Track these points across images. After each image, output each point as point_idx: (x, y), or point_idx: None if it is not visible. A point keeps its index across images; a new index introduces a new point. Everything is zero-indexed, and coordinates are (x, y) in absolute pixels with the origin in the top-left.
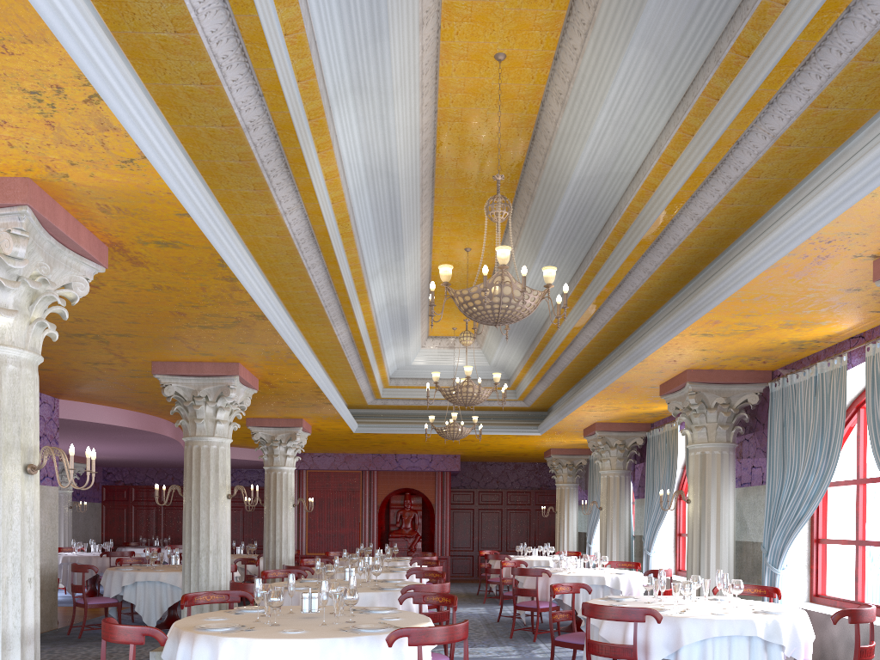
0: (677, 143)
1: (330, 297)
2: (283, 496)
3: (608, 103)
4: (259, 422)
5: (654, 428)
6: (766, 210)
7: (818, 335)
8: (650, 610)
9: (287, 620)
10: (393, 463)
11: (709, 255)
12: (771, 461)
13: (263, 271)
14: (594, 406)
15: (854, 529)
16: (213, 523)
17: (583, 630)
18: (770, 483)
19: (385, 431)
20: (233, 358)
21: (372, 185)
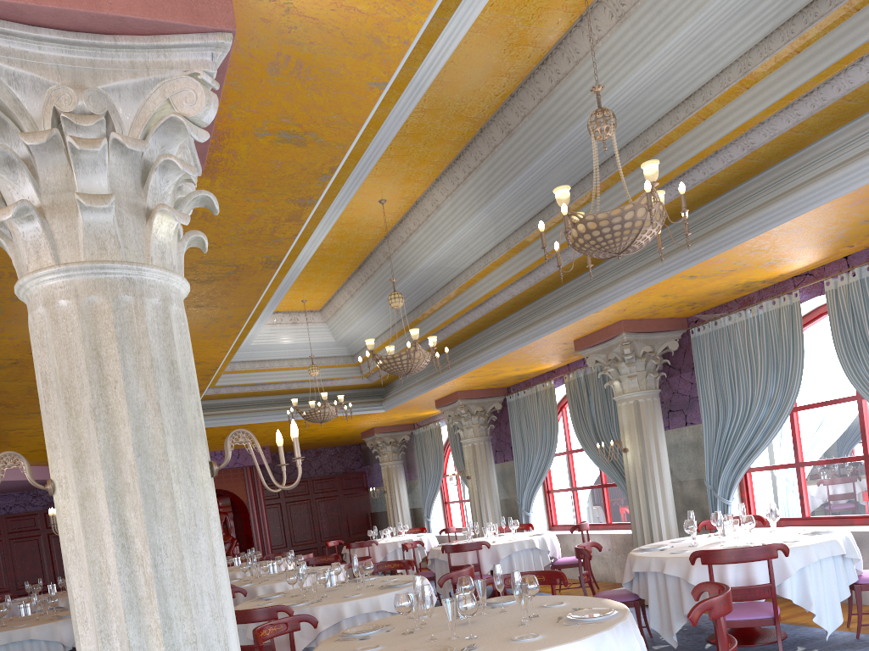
0: (775, 61)
1: None
2: None
3: (704, 14)
4: None
5: (516, 391)
6: (815, 140)
7: (774, 274)
8: (780, 545)
9: (458, 631)
10: None
11: (716, 193)
12: (704, 402)
13: None
14: (481, 371)
15: (790, 454)
16: None
17: (624, 587)
18: (706, 422)
19: (219, 424)
20: None
21: None
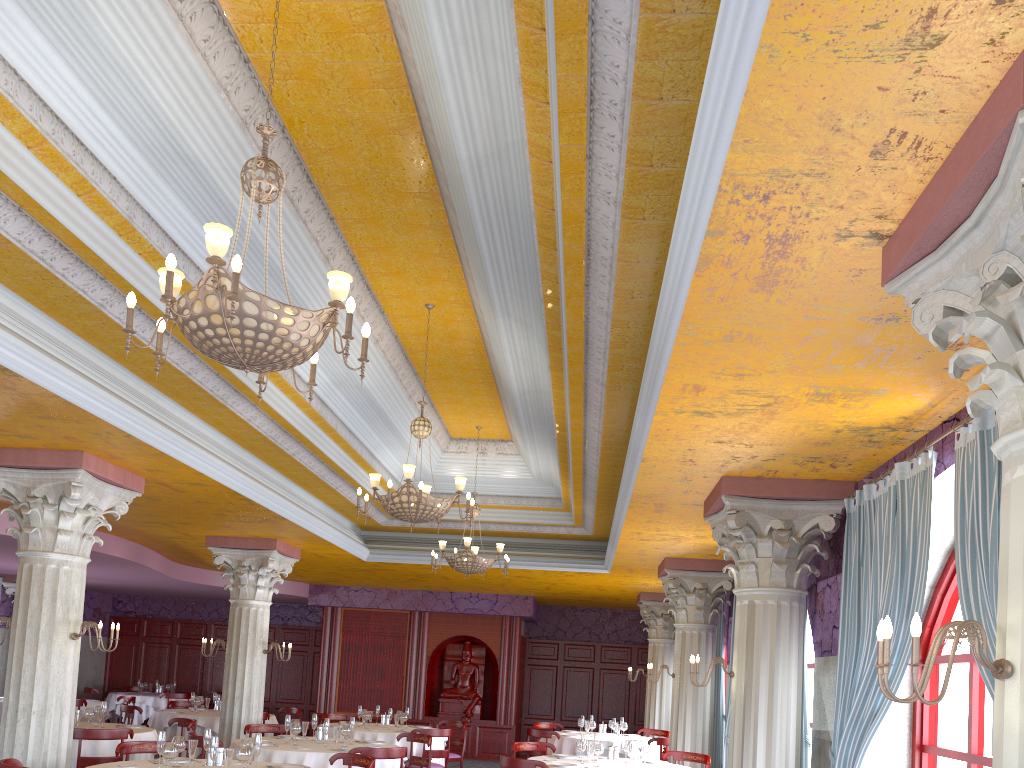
0: (531, 51)
1: (187, 359)
2: (248, 638)
3: None
4: (222, 541)
5: None
6: None
7: (886, 417)
8: None
9: None
10: (447, 603)
11: None
12: (846, 620)
13: (41, 310)
14: (641, 533)
15: (968, 735)
16: (42, 673)
17: None
18: (844, 653)
19: (405, 561)
20: (67, 444)
21: (170, 177)
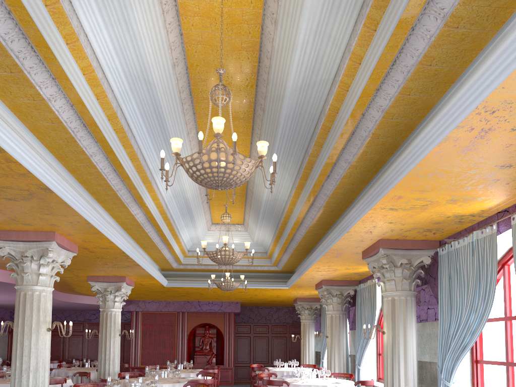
0: (363, 39)
1: (119, 183)
2: (111, 328)
3: (307, 11)
4: (96, 278)
5: (361, 283)
6: (436, 101)
7: (474, 210)
8: None
9: None
10: (197, 307)
11: (392, 146)
12: (441, 304)
13: (56, 157)
14: (319, 268)
15: (504, 354)
16: (34, 349)
17: None
18: (441, 320)
19: (186, 286)
20: (49, 228)
21: (135, 91)
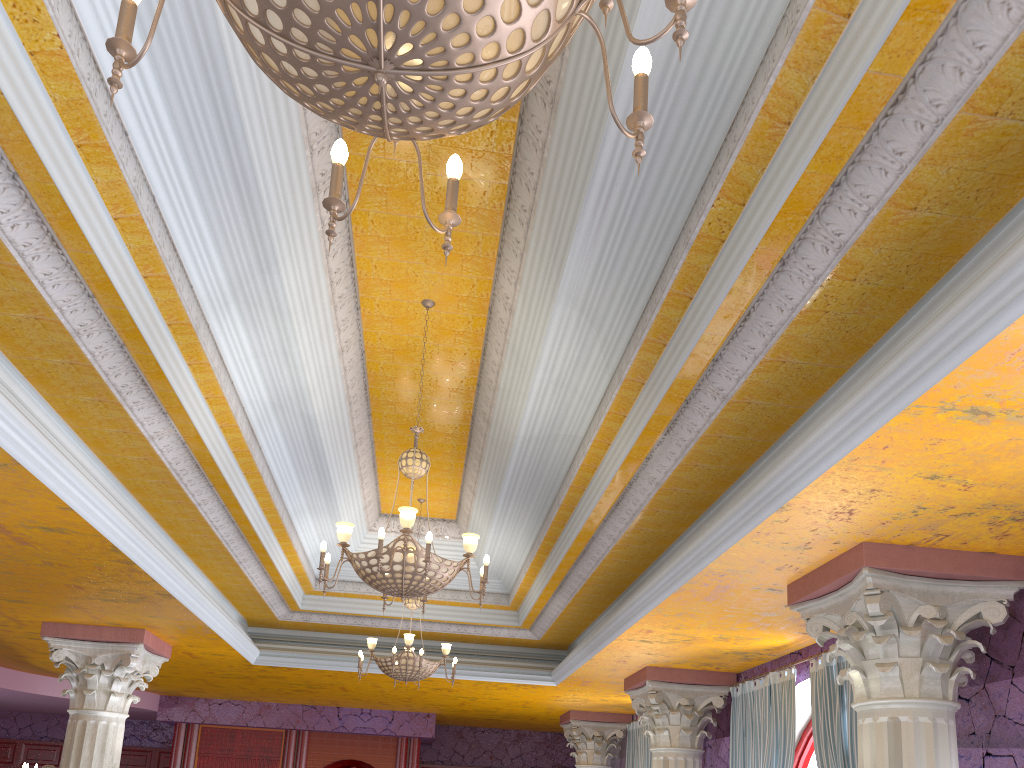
0: None
1: (79, 305)
2: (93, 764)
3: None
4: (66, 630)
5: (745, 680)
6: None
7: None
8: None
9: None
10: (333, 721)
11: None
12: None
13: None
14: (651, 632)
15: None
16: None
17: None
18: None
19: (305, 665)
20: None
21: None
